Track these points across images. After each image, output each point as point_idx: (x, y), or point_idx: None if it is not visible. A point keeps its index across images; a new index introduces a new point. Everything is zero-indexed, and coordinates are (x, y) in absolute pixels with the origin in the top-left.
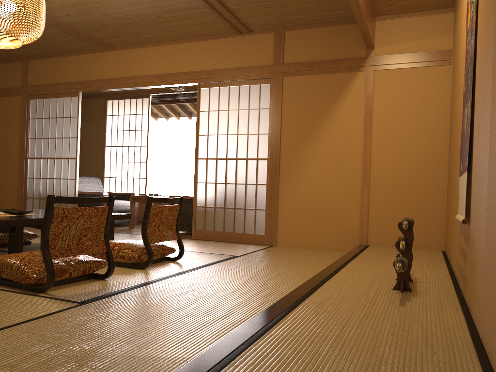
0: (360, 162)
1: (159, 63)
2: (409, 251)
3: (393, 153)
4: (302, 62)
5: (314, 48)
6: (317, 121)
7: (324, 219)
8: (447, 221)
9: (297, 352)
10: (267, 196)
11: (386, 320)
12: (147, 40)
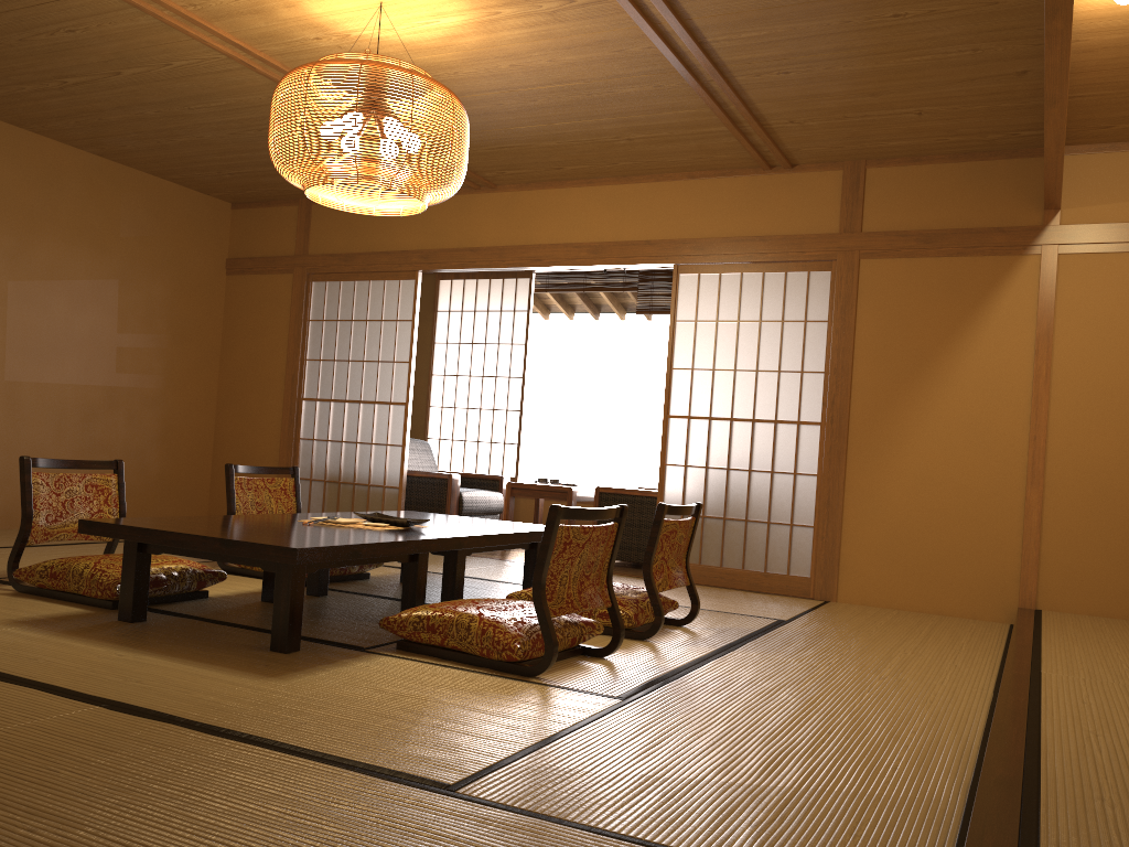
0: (1023, 439)
1: (592, 221)
2: None
3: (1097, 423)
4: (904, 231)
5: (929, 203)
6: (933, 351)
7: (942, 552)
8: None
9: (1124, 795)
10: (817, 500)
11: None
12: (571, 175)
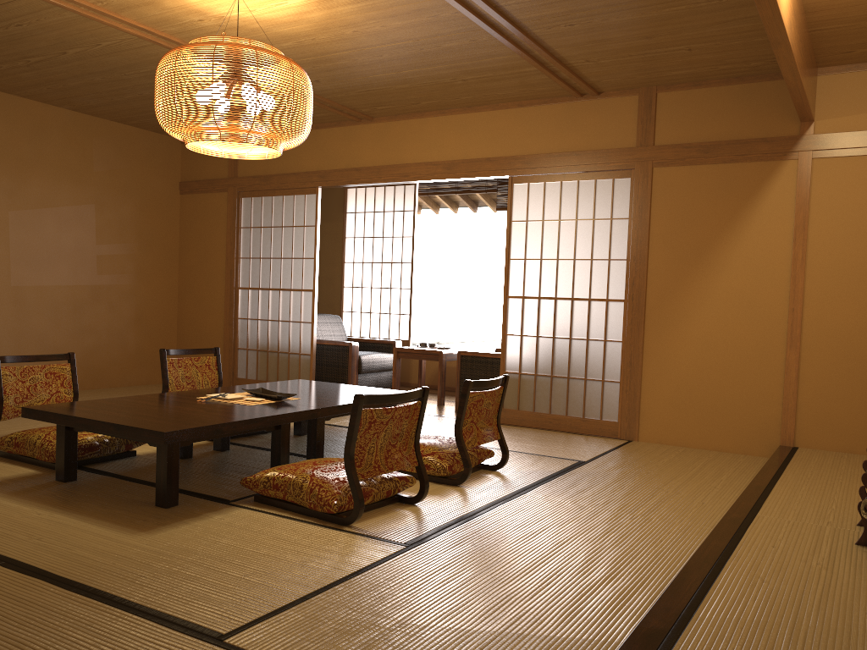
0: (784, 310)
1: (445, 143)
2: None
3: (843, 297)
4: (687, 143)
5: (708, 120)
6: (711, 241)
7: (719, 401)
8: None
9: (746, 647)
10: (622, 361)
11: (857, 602)
12: (428, 108)
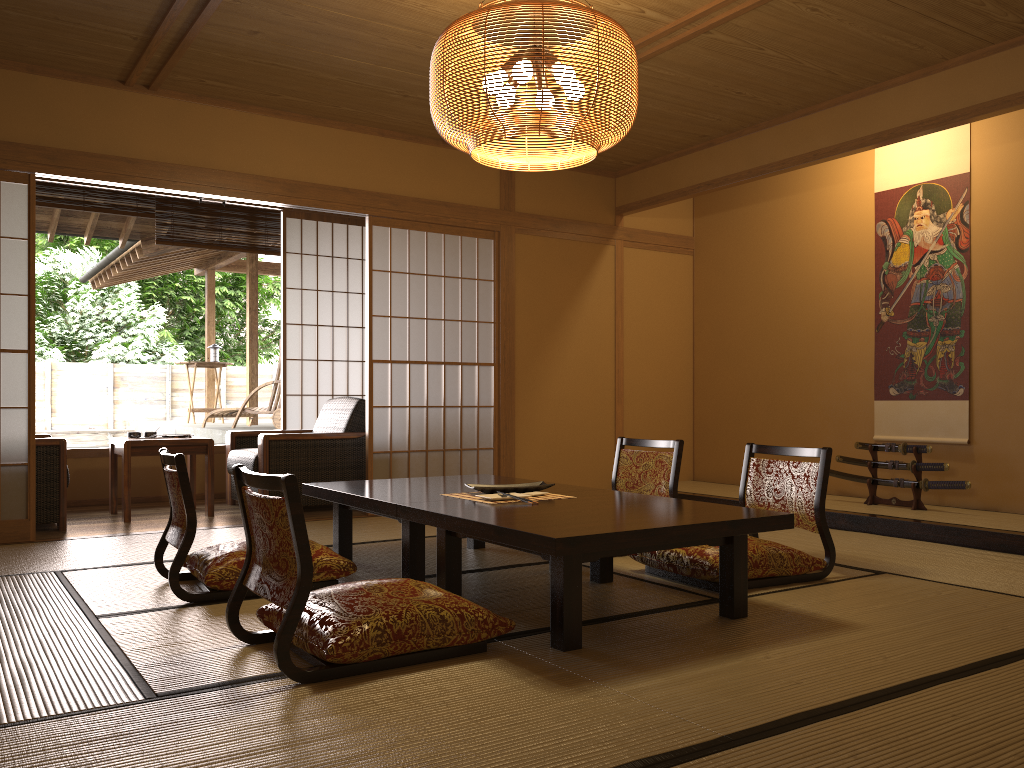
0: (612, 371)
1: (283, 156)
2: (920, 472)
3: (644, 360)
4: (542, 216)
5: (555, 197)
6: (562, 309)
7: (574, 455)
8: (714, 443)
9: None
10: (496, 426)
11: None
12: (267, 103)
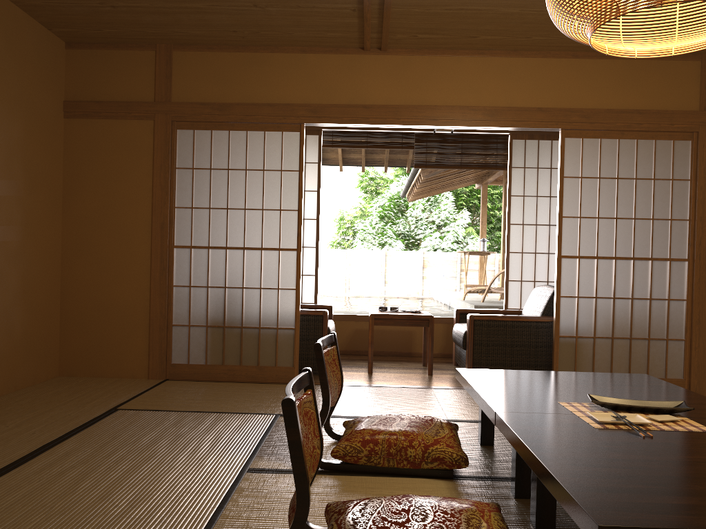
0: None
1: (485, 87)
2: None
3: None
4: None
5: None
6: None
7: None
8: None
9: None
10: (688, 319)
11: None
12: (471, 45)
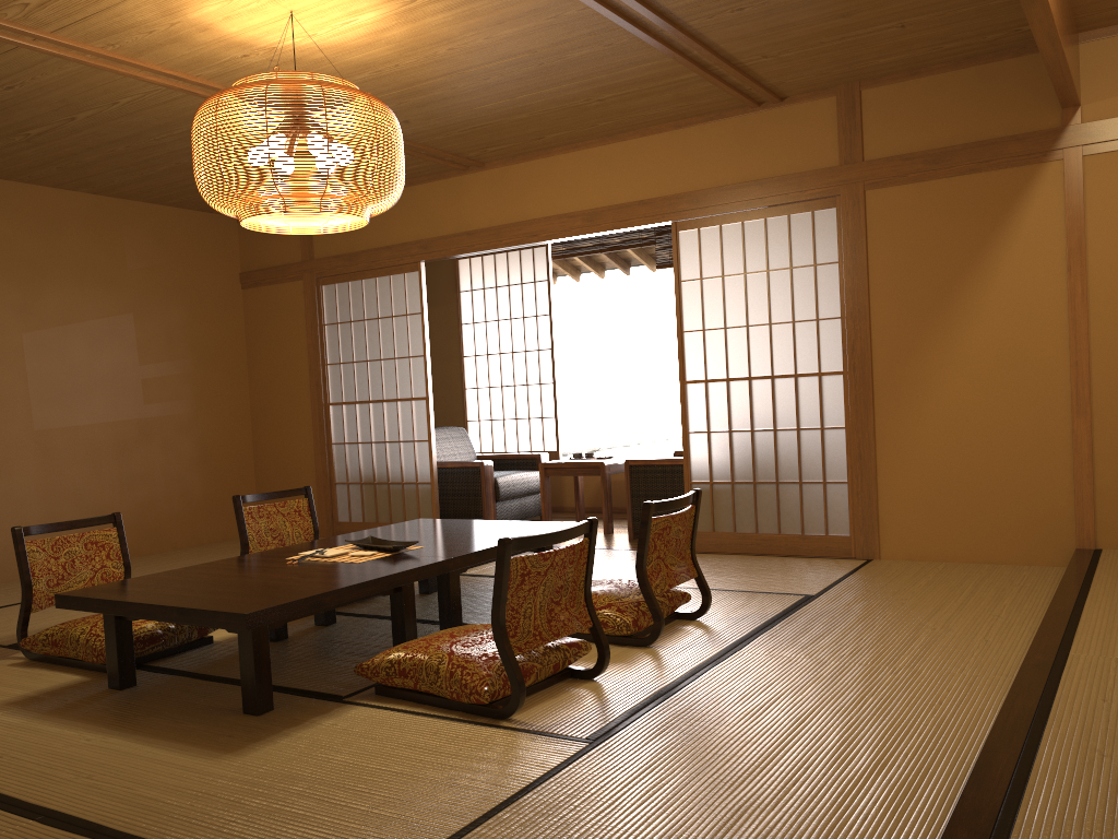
0: (1064, 365)
1: (583, 187)
2: None
3: None
4: (909, 154)
5: (934, 119)
6: (955, 281)
7: (987, 497)
8: None
9: None
10: (848, 454)
11: None
12: (555, 143)
